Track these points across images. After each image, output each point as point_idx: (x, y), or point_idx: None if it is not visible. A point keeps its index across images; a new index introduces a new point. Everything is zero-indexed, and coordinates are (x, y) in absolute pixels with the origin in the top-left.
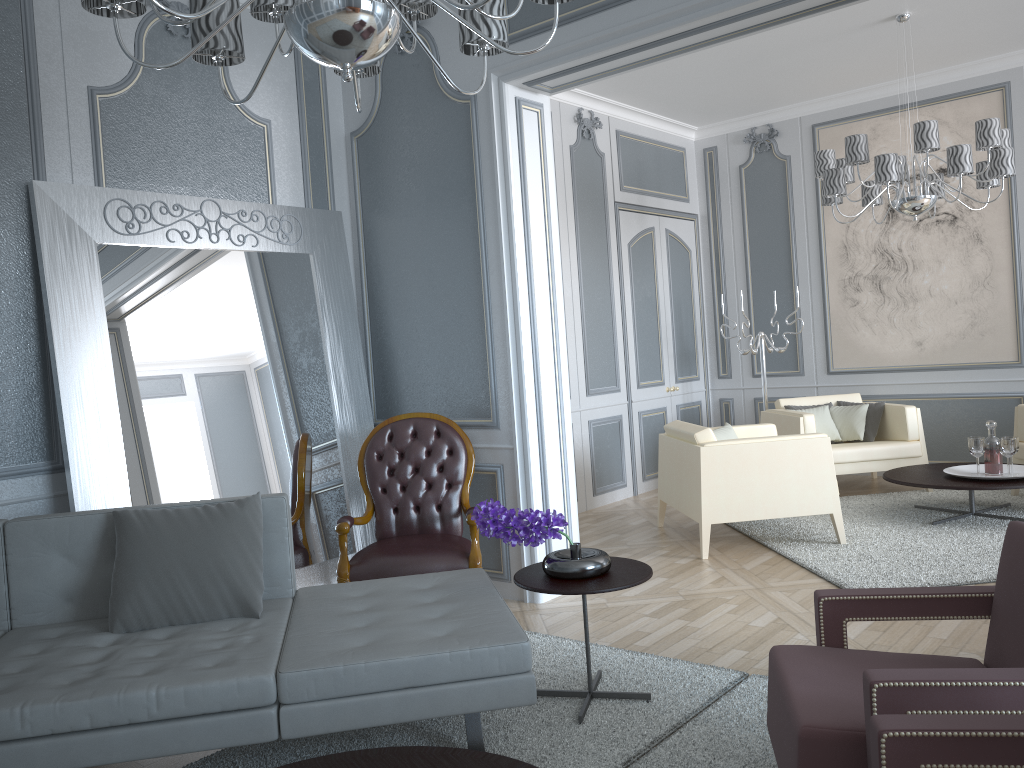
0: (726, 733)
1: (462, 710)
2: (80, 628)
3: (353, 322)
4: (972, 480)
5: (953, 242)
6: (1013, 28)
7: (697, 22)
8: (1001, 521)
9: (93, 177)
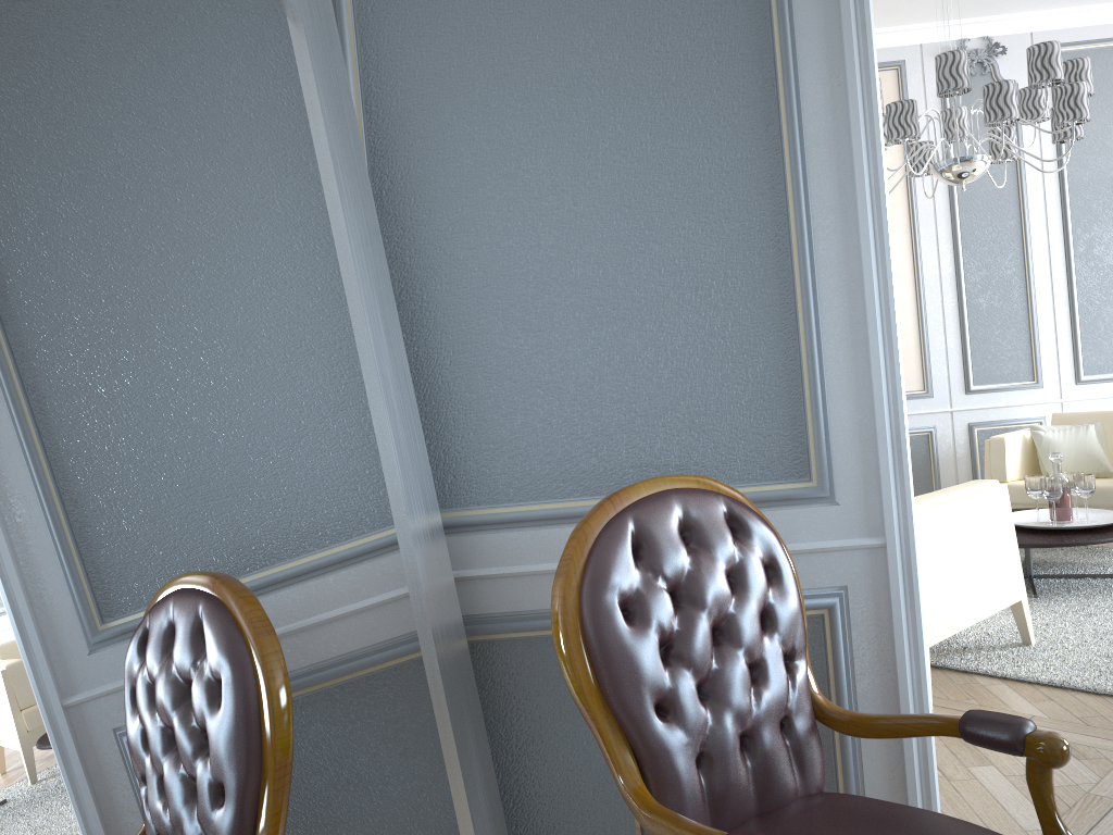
0: None
1: None
2: None
3: (378, 242)
4: (1068, 531)
5: None
6: None
7: None
8: (1085, 581)
9: None
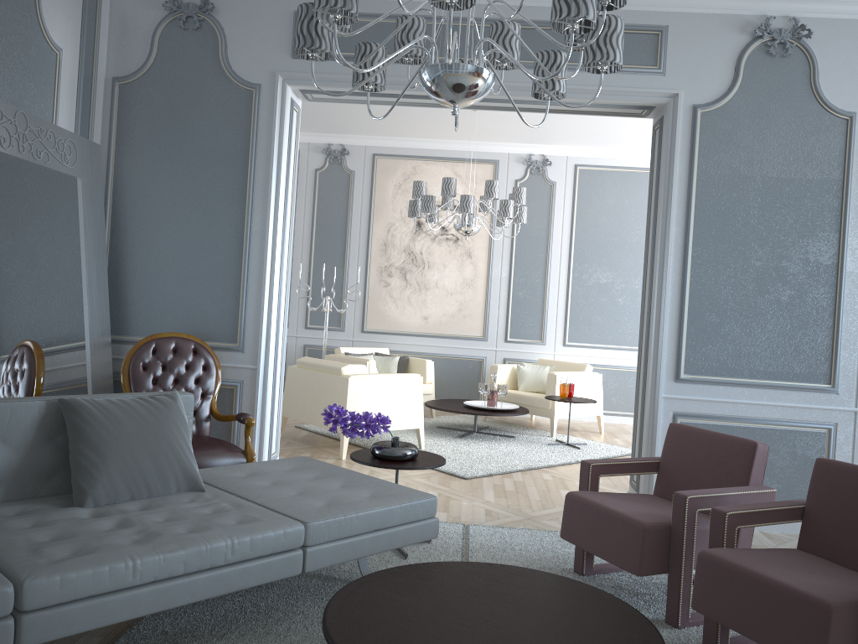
0: (495, 555)
1: (403, 544)
2: (33, 506)
3: (103, 246)
4: (484, 410)
5: (454, 254)
6: (516, 131)
7: None
8: (494, 436)
9: None
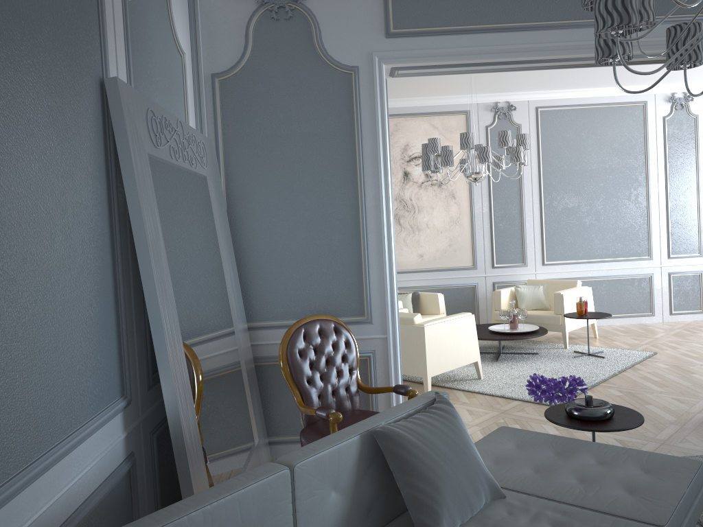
0: None
1: (698, 518)
2: None
3: (230, 240)
4: (512, 334)
5: (440, 197)
6: (492, 83)
7: (541, 57)
8: (521, 355)
9: (126, 81)
